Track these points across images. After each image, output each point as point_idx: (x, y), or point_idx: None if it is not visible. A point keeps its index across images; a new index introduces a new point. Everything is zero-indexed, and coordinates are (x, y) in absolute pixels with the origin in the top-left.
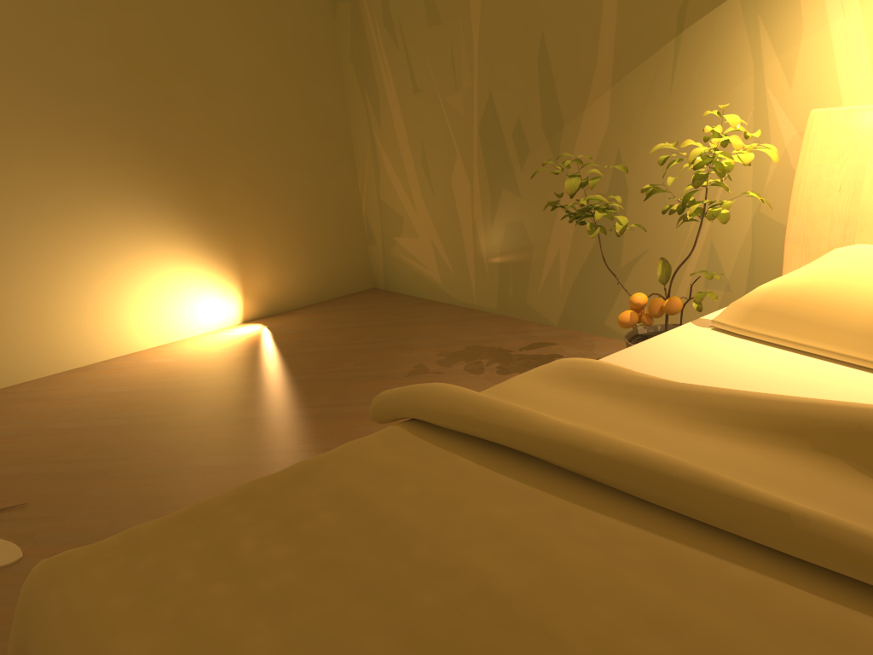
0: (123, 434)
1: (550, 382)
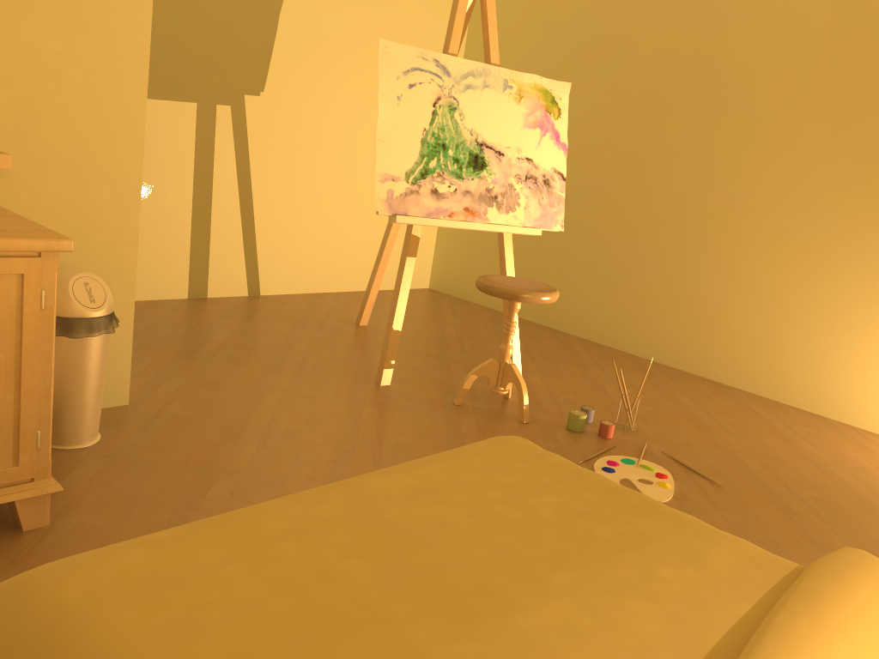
0: (858, 508)
1: None
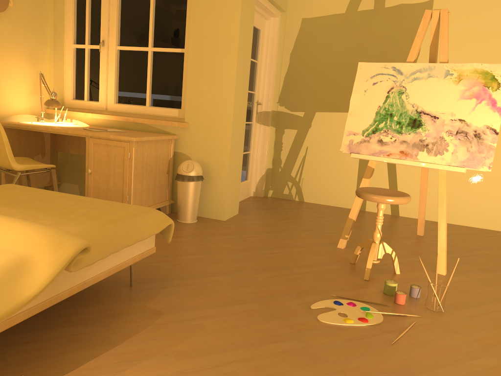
0: None
1: None
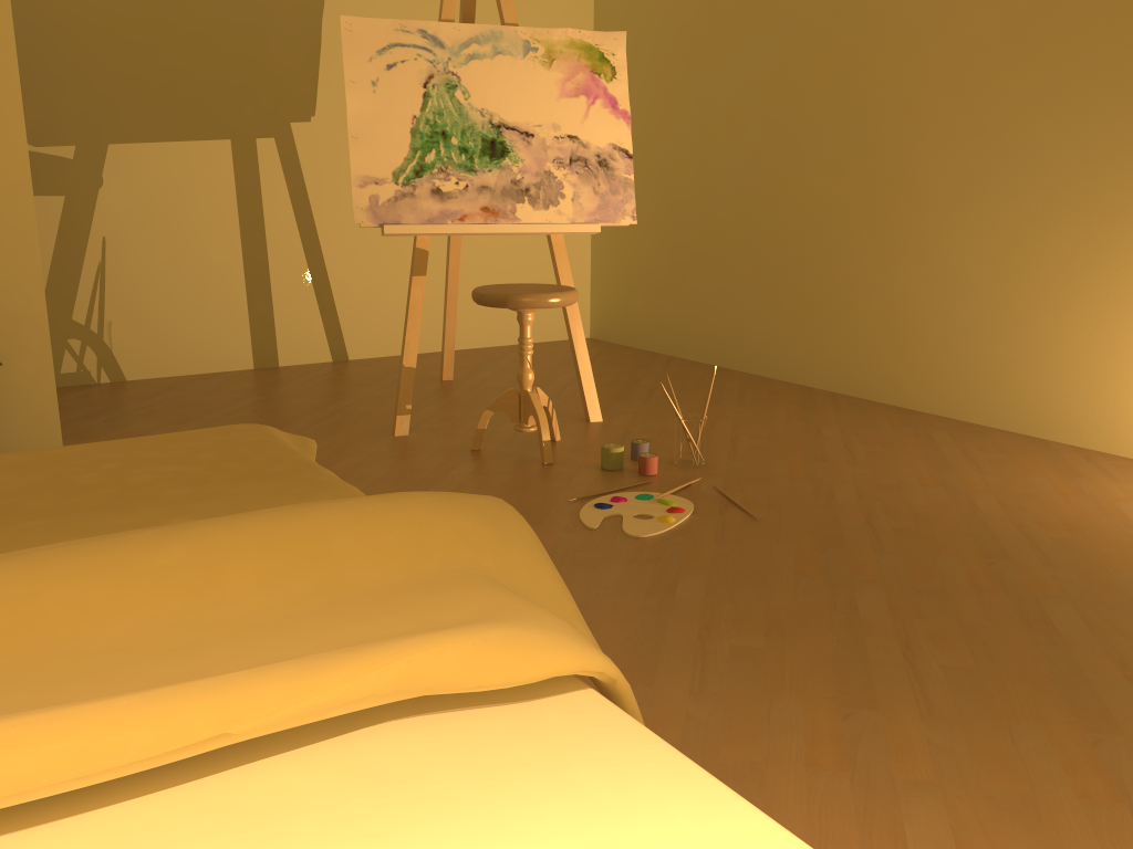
0: (960, 538)
1: (448, 624)
